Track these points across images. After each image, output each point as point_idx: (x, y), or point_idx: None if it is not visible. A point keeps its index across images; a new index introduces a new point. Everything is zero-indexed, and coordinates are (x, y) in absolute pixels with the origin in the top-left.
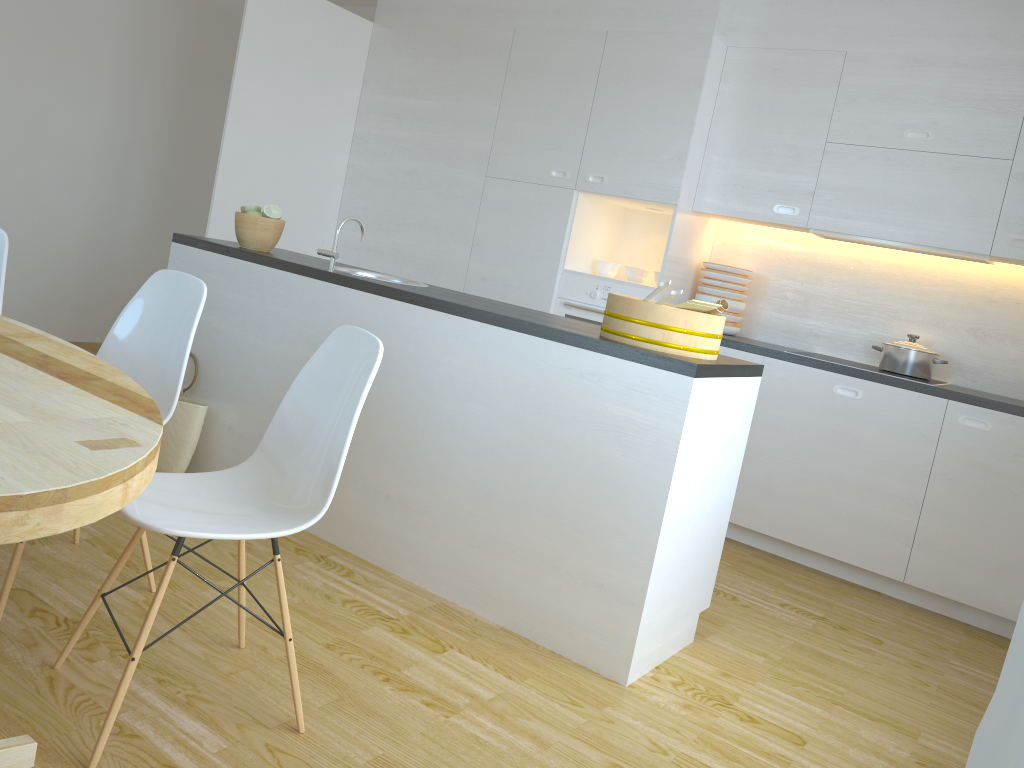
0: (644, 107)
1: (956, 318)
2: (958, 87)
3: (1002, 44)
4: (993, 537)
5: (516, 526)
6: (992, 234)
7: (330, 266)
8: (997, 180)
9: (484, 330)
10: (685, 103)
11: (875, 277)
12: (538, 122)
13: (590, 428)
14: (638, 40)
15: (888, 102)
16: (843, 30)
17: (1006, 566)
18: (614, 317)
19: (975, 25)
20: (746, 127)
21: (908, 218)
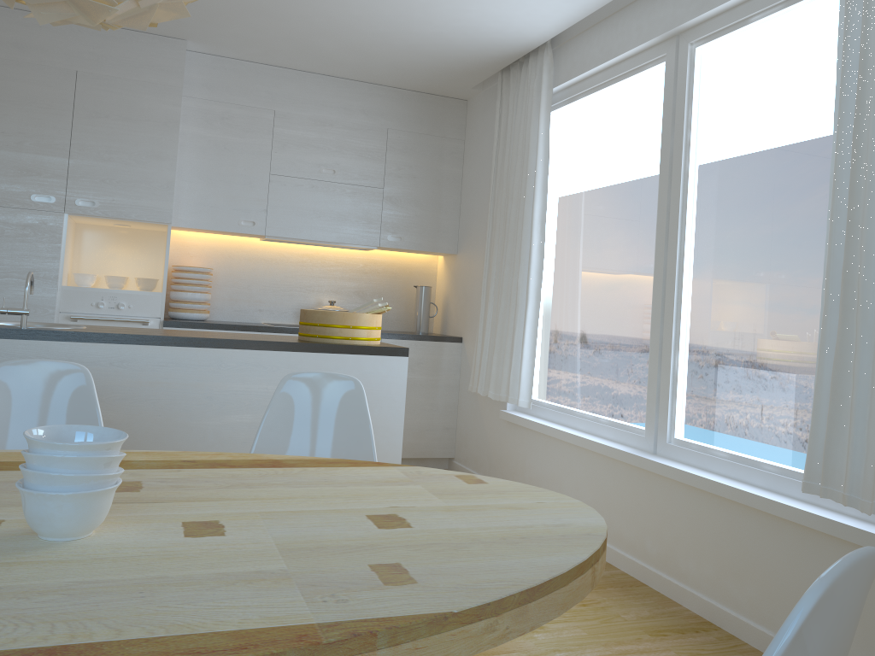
0: (127, 142)
1: (347, 286)
2: (348, 141)
3: (368, 117)
4: (415, 414)
5: None
6: (379, 234)
7: (24, 324)
8: (377, 201)
9: (238, 354)
10: (166, 141)
11: (294, 264)
12: (8, 148)
13: None
14: (112, 83)
15: (307, 148)
16: (270, 95)
17: (423, 428)
18: (330, 327)
19: (352, 103)
20: (207, 160)
21: (331, 226)
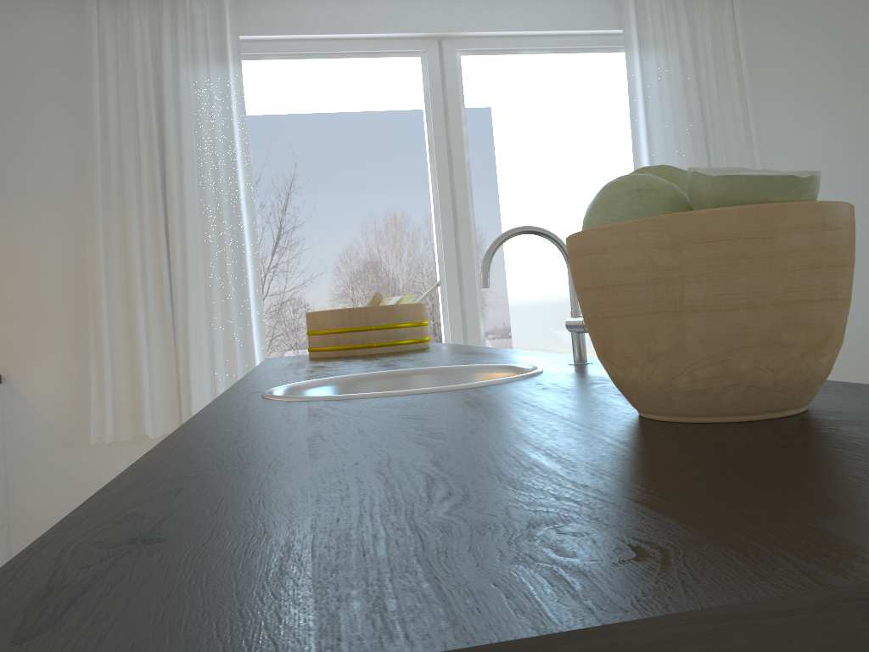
0: None
1: None
2: None
3: None
4: None
5: None
6: None
7: (585, 352)
8: None
9: None
10: None
11: None
12: None
13: None
14: None
15: None
16: None
17: None
18: (425, 325)
19: None
20: None
21: None
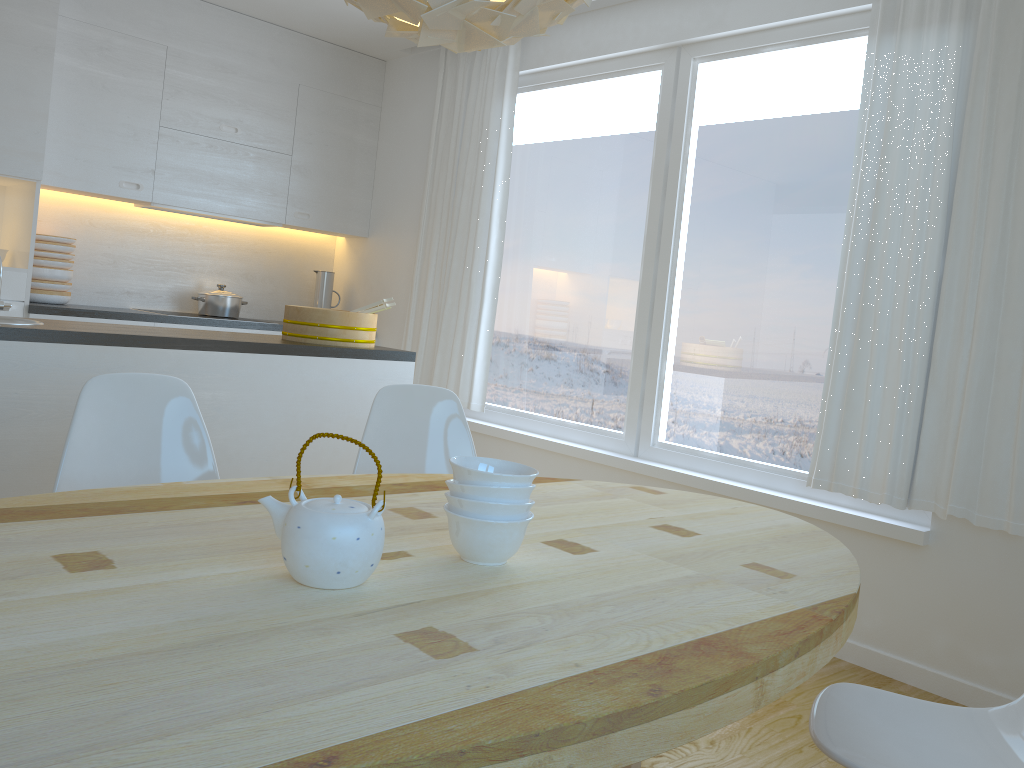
0: None
1: (233, 267)
2: (254, 95)
3: (278, 68)
4: None
5: None
6: (285, 209)
7: None
8: (284, 169)
9: (249, 359)
10: (37, 72)
11: (172, 238)
12: None
13: (351, 416)
14: None
15: (206, 98)
16: (162, 26)
17: None
18: (333, 328)
19: (260, 48)
20: (81, 101)
21: (231, 196)
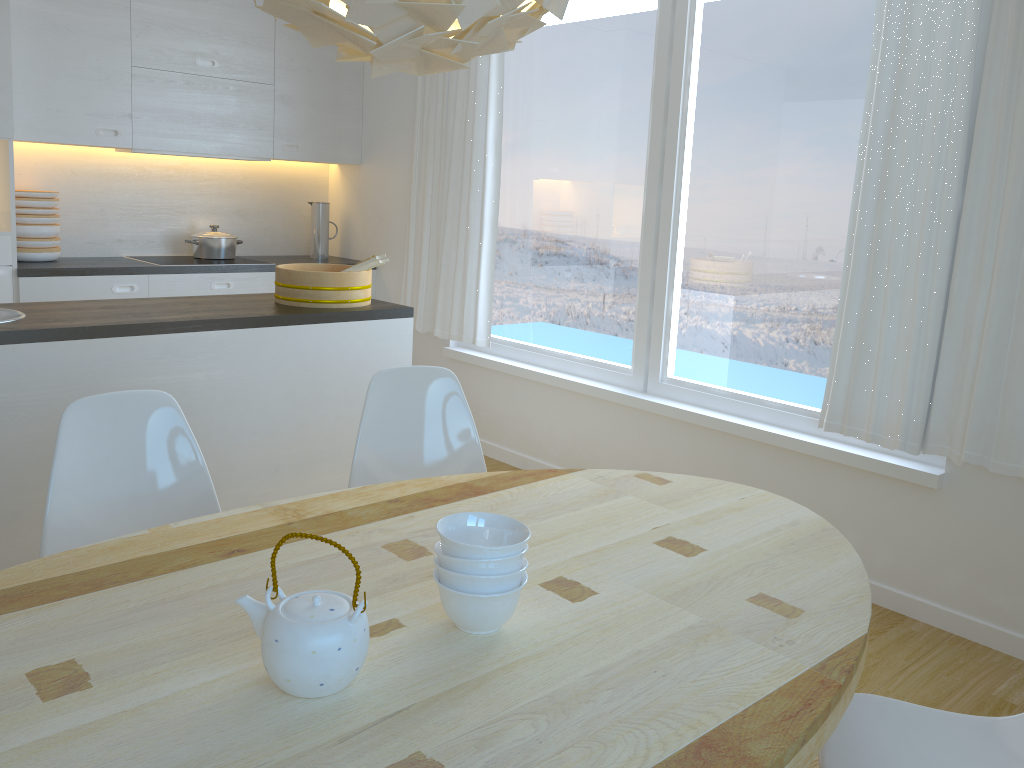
0: None
1: (225, 204)
2: (228, 23)
3: None
4: None
5: (307, 481)
6: (272, 142)
7: None
8: (268, 101)
9: (240, 335)
10: None
11: (158, 180)
12: None
13: (351, 380)
14: None
15: (178, 31)
16: None
17: None
18: (326, 290)
19: None
20: (45, 47)
21: (214, 134)
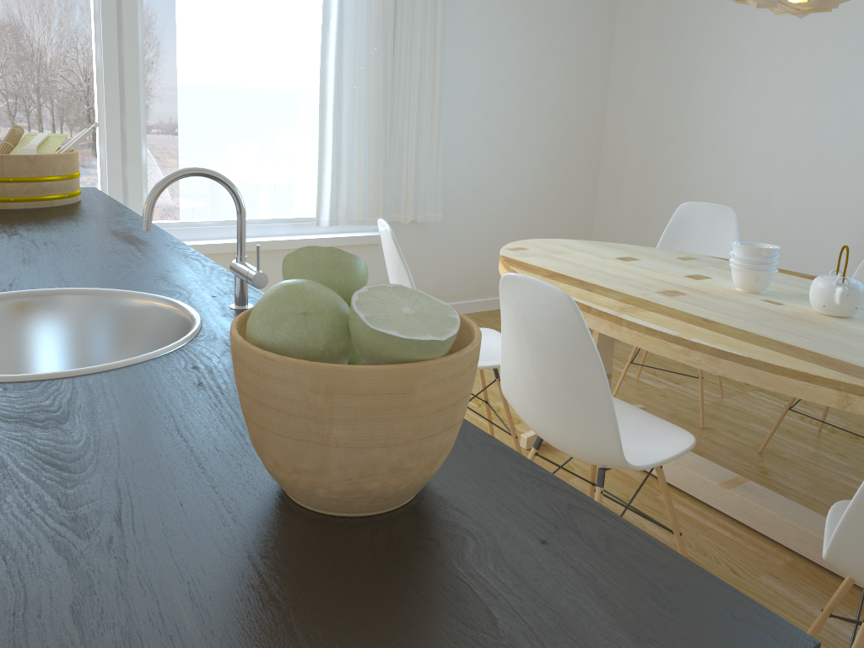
0: None
1: None
2: None
3: None
4: None
5: None
6: None
7: (247, 295)
8: None
9: None
10: None
11: None
12: None
13: None
14: None
15: None
16: None
17: None
18: (76, 177)
19: None
20: None
21: None
